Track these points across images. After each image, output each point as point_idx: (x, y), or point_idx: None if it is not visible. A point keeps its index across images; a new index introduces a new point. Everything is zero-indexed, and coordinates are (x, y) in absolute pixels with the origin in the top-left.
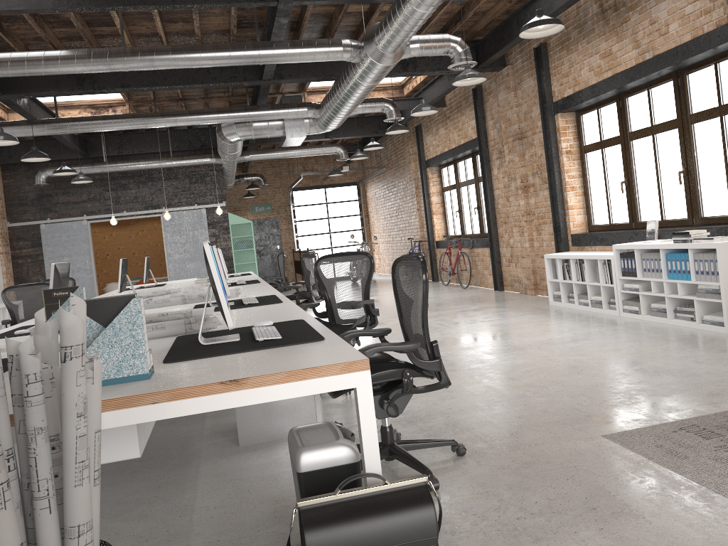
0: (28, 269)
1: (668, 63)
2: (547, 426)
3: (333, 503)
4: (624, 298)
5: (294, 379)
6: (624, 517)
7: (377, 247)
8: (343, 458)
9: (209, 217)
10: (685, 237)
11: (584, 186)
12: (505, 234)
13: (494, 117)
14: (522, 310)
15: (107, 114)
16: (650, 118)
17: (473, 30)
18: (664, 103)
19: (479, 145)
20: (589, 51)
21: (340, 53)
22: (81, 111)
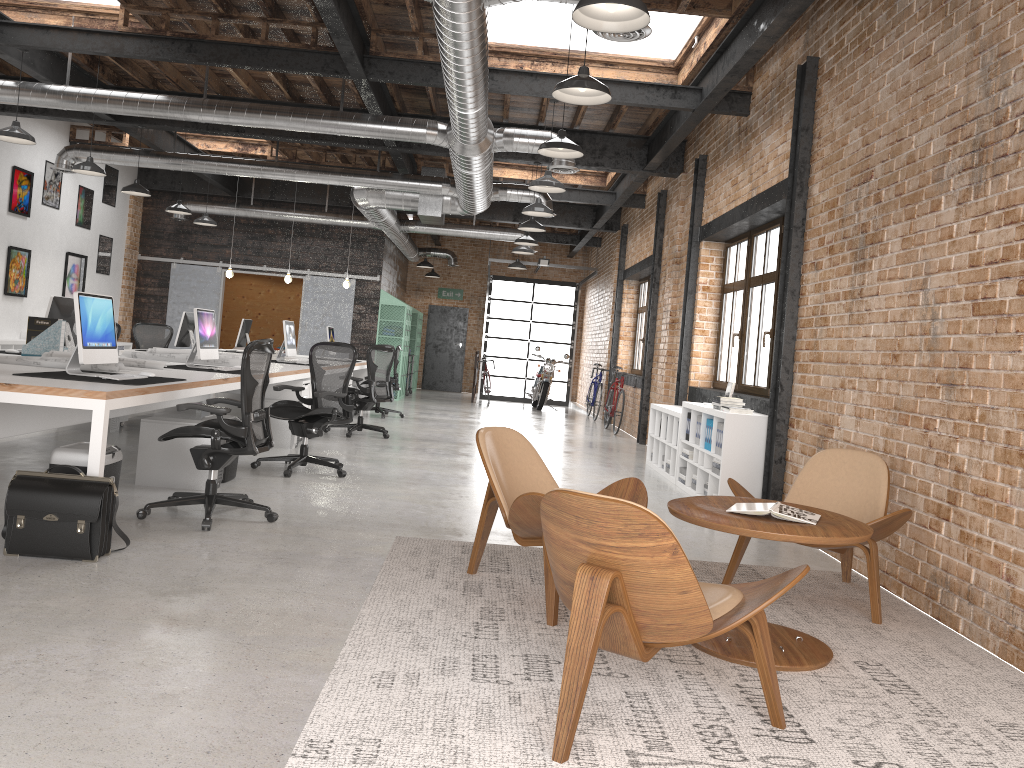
0: (149, 310)
1: (761, 206)
2: (376, 524)
3: (40, 478)
4: (683, 465)
5: (50, 393)
6: (287, 565)
7: (582, 370)
8: (83, 462)
9: (358, 291)
10: (718, 403)
11: (717, 333)
12: (655, 375)
13: (668, 232)
14: (606, 461)
15: (255, 152)
16: (763, 265)
17: (647, 125)
18: (773, 250)
19: (653, 262)
20: (727, 175)
21: (424, 136)
22: (228, 145)
